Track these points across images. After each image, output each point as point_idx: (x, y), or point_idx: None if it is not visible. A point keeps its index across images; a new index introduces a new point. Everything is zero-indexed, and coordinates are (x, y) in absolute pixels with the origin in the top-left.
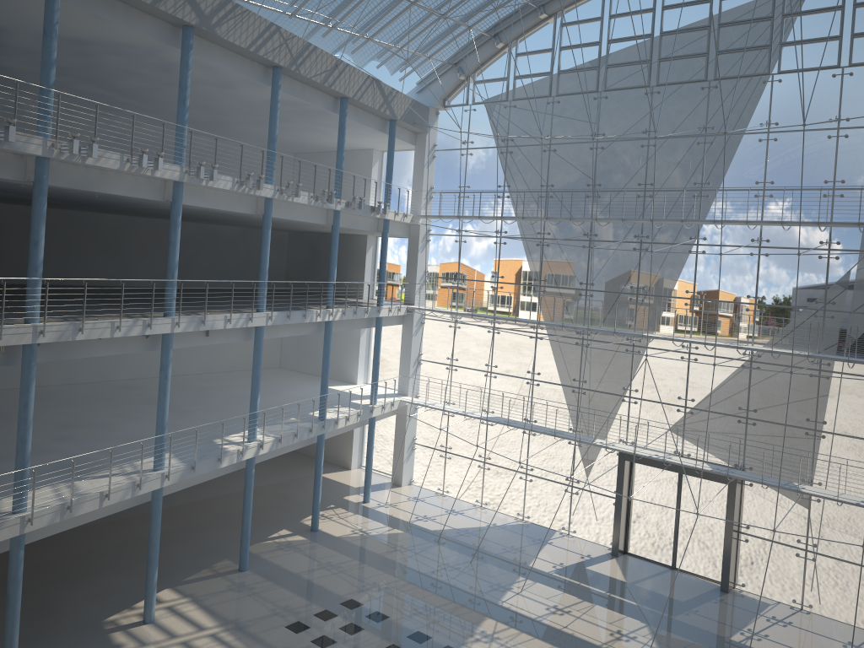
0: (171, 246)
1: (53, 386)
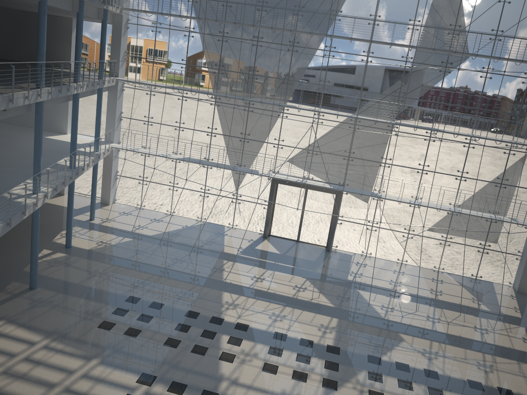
0: None
1: None
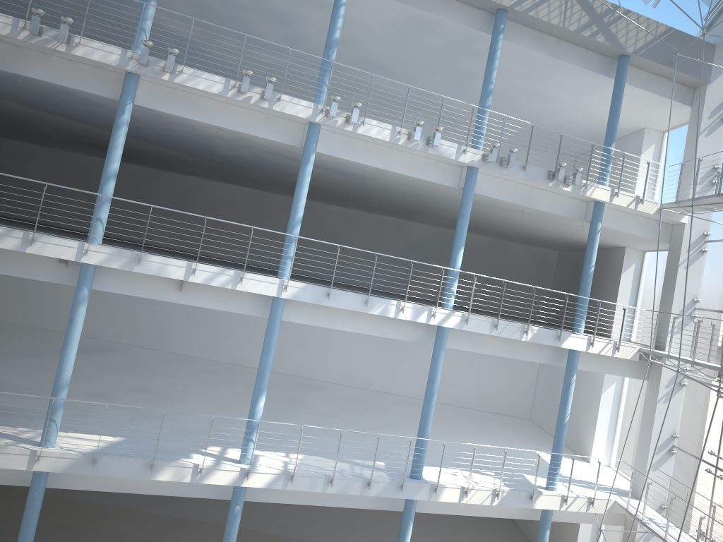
0: (107, 153)
1: (250, 368)
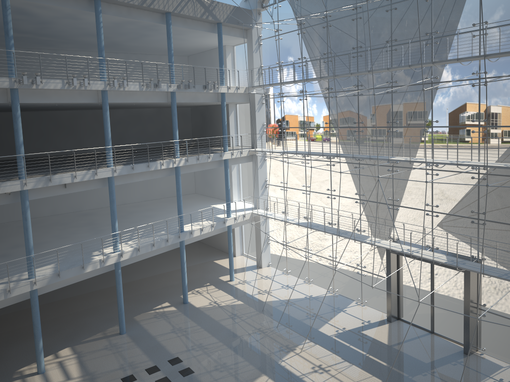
0: (15, 132)
1: (43, 217)
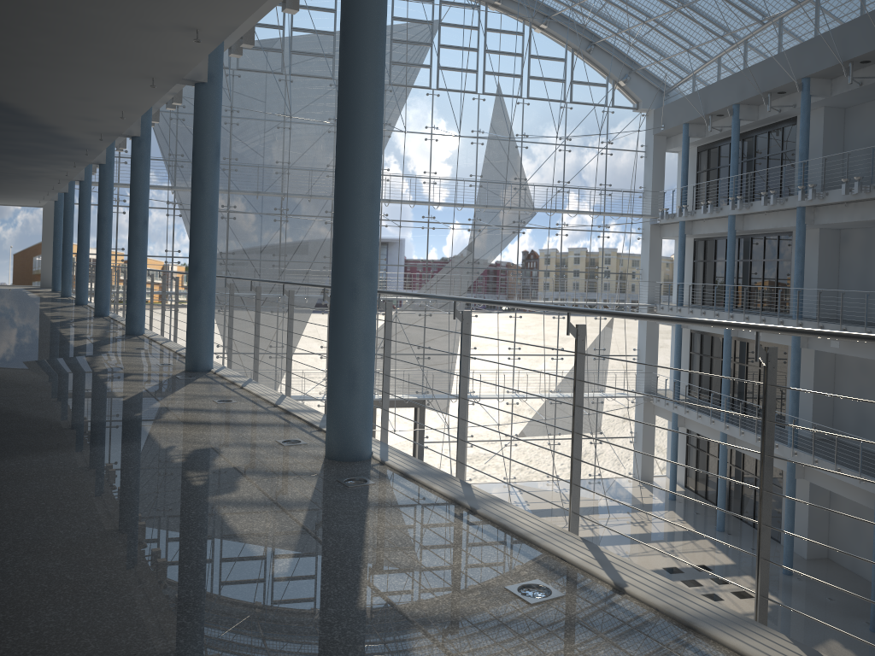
0: (108, 223)
1: None
